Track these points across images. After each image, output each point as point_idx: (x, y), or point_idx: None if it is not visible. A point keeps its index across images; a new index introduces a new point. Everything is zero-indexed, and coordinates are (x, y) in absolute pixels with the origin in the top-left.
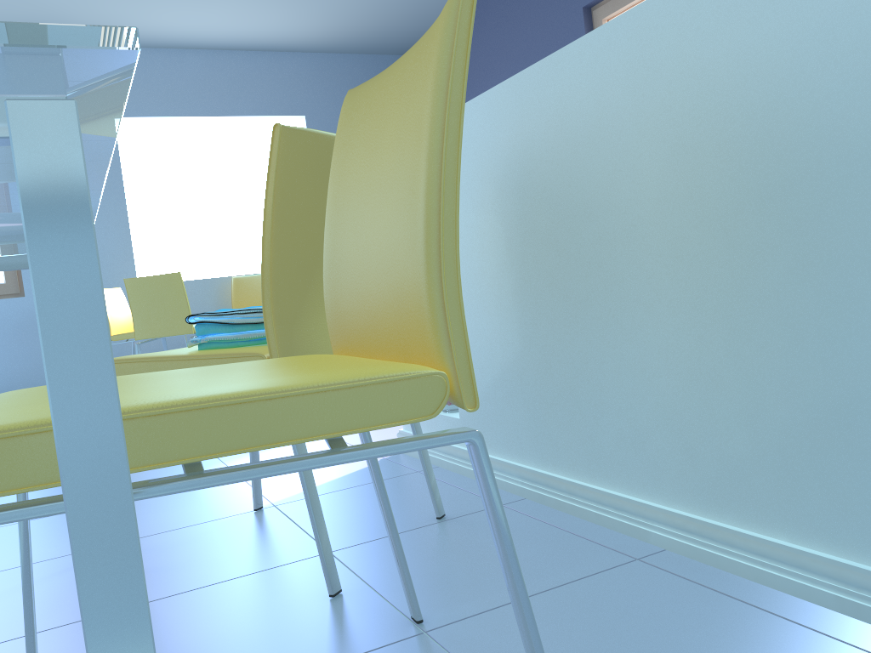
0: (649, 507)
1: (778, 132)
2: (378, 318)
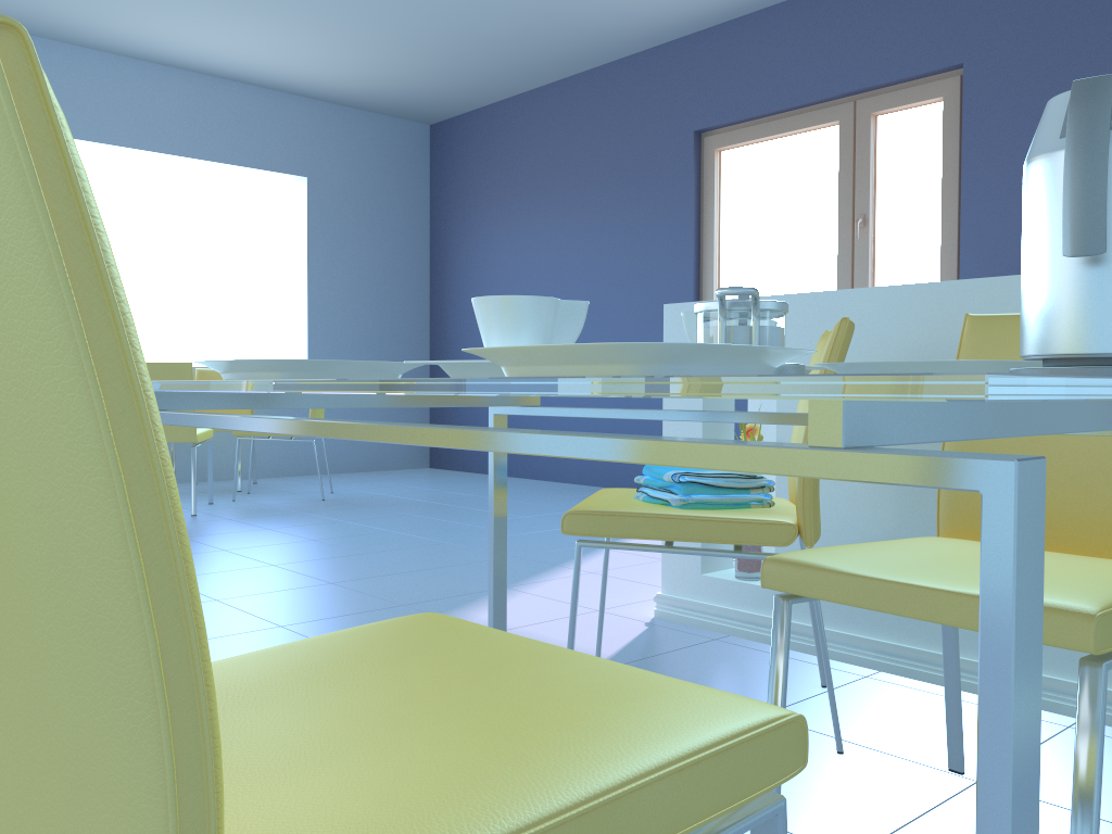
0: (1063, 682)
1: None
2: (1057, 518)
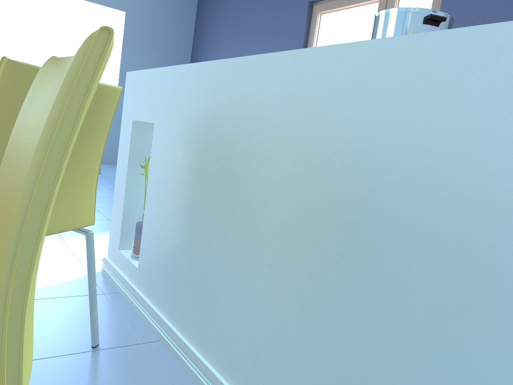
0: None
1: (361, 183)
2: None
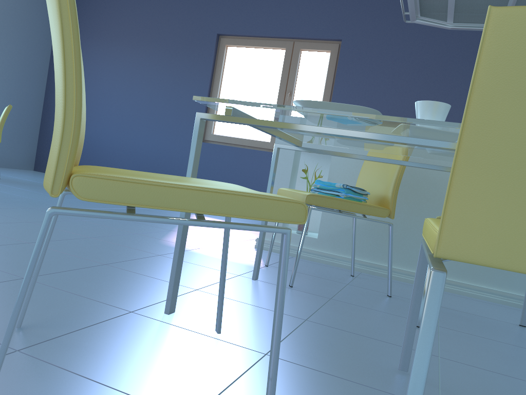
0: None
1: None
2: None
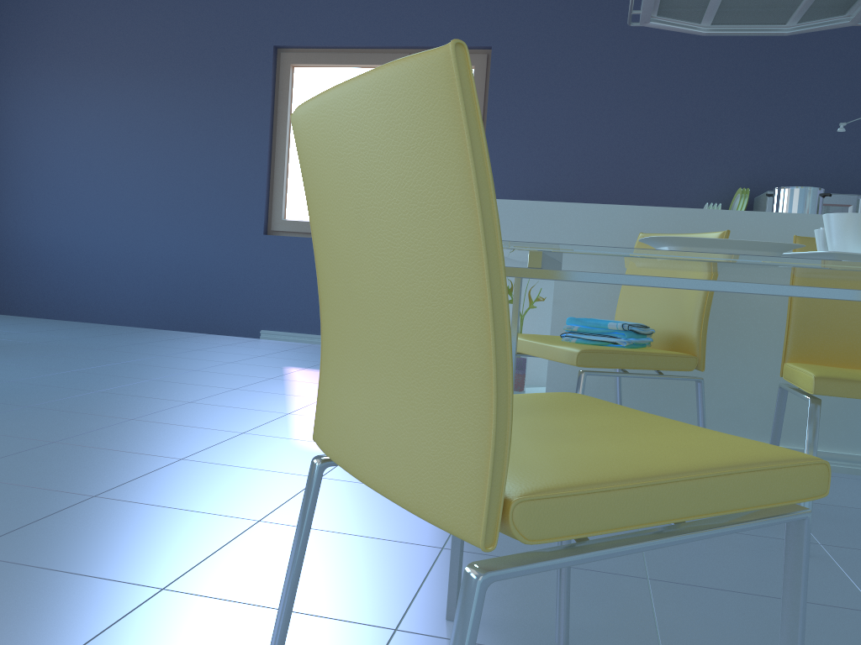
0: None
1: None
2: (857, 351)
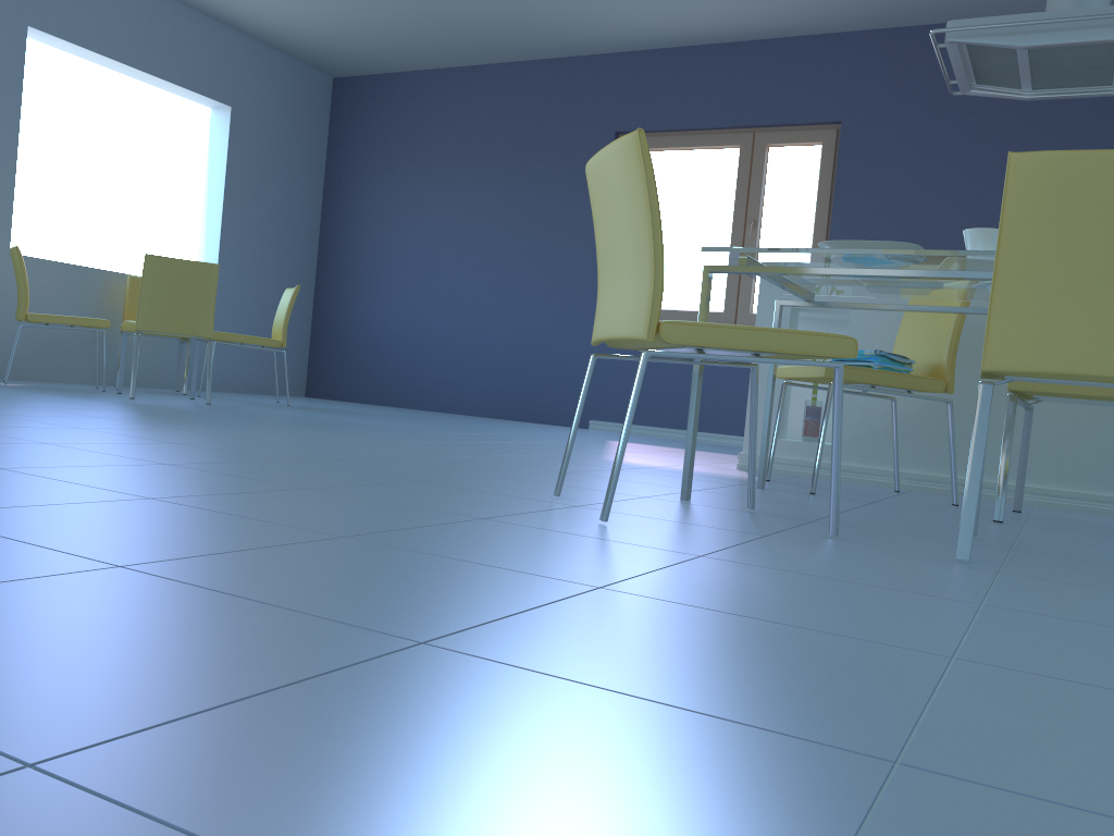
0: (1025, 487)
1: None
2: None
